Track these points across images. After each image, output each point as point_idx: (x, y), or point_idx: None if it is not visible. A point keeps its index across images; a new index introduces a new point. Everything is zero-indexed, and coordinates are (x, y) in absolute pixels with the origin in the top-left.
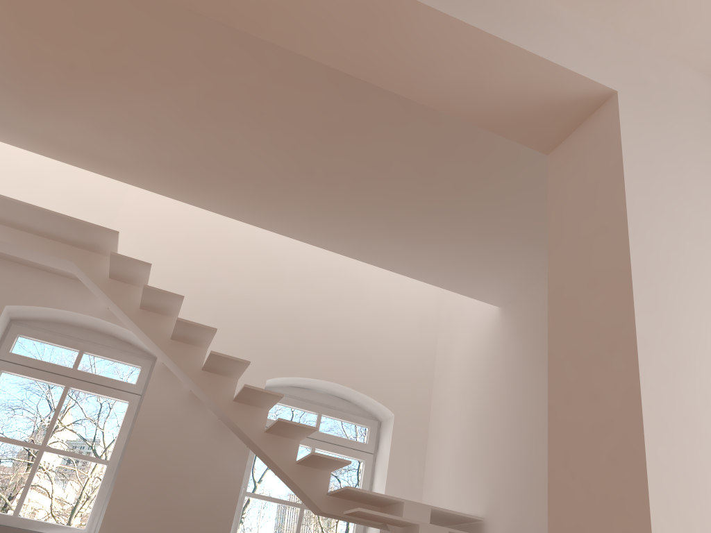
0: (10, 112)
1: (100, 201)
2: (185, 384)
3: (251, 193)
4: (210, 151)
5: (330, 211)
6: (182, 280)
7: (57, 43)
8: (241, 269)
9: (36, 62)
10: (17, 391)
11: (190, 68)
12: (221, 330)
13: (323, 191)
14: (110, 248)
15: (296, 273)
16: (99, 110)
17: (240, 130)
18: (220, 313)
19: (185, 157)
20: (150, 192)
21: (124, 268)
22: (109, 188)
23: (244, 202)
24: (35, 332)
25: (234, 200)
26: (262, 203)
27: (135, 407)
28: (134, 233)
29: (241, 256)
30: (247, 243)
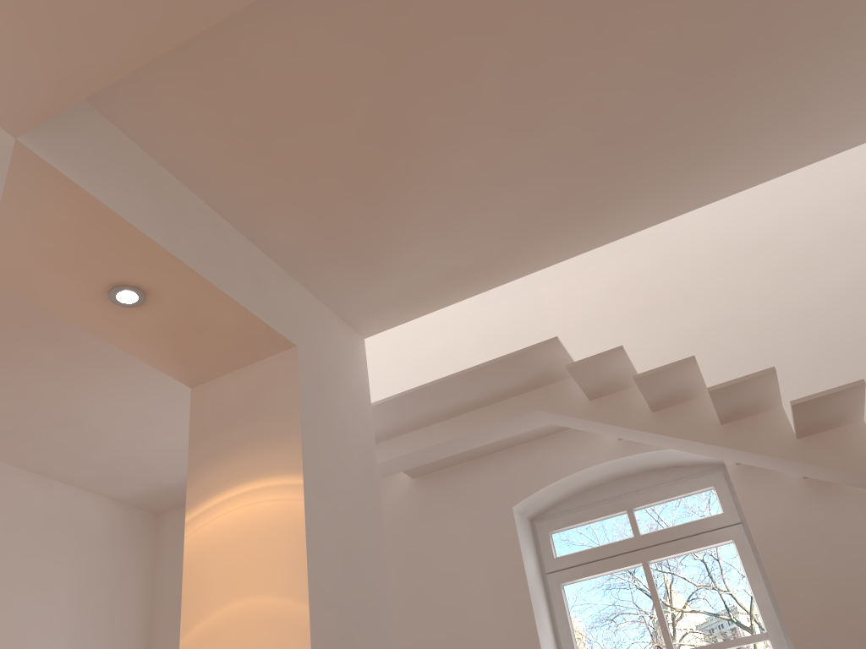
0: (358, 293)
1: (523, 328)
2: (790, 473)
3: (672, 159)
4: (578, 148)
5: (806, 84)
6: (679, 347)
7: (327, 169)
8: (742, 281)
9: (329, 212)
10: (601, 596)
11: (468, 55)
12: (778, 374)
13: (771, 62)
14: (564, 365)
15: (820, 232)
16: (426, 210)
17: (591, 81)
18: (760, 354)
19: (558, 184)
20: (565, 278)
21: (596, 376)
22: (521, 308)
23: (674, 181)
24: (563, 518)
25: (659, 189)
26: (699, 160)
27: (746, 542)
28: (583, 335)
29: (729, 266)
30: (723, 247)
